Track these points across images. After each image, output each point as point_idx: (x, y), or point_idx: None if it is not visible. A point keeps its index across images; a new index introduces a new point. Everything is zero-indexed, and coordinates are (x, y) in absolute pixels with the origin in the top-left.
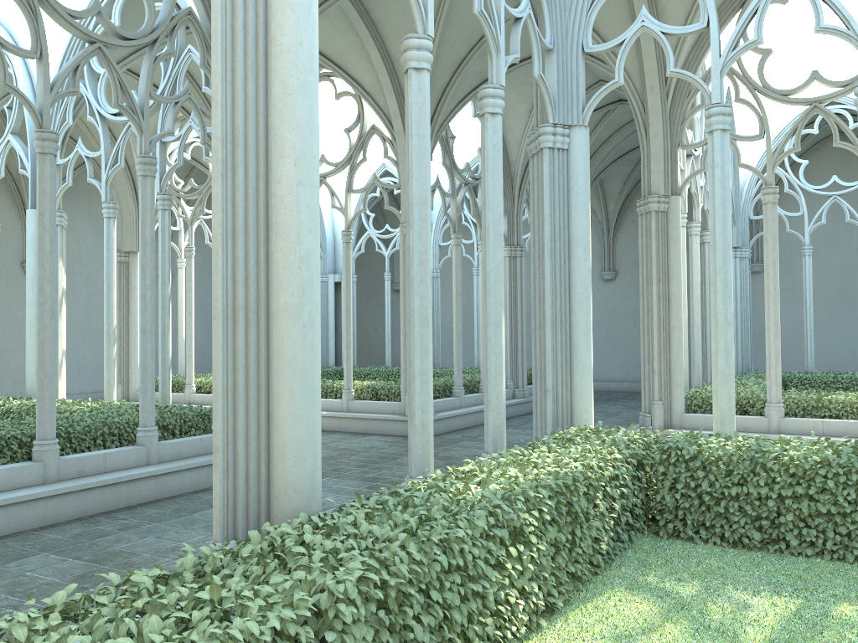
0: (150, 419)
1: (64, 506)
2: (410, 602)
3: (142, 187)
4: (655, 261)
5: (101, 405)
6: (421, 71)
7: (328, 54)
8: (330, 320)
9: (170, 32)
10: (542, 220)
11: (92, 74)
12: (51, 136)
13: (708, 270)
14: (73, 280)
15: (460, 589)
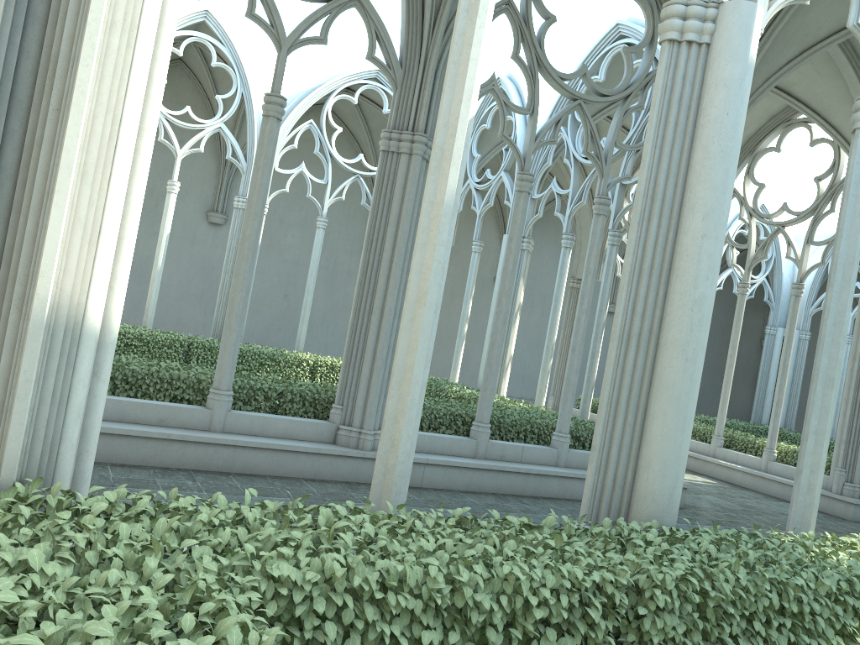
0: (565, 426)
1: (485, 480)
2: (730, 621)
3: (593, 224)
4: None
5: (530, 407)
6: None
7: (807, 100)
8: (771, 375)
9: (643, 87)
10: None
11: (574, 122)
12: (528, 177)
13: None
14: (531, 298)
15: (790, 635)
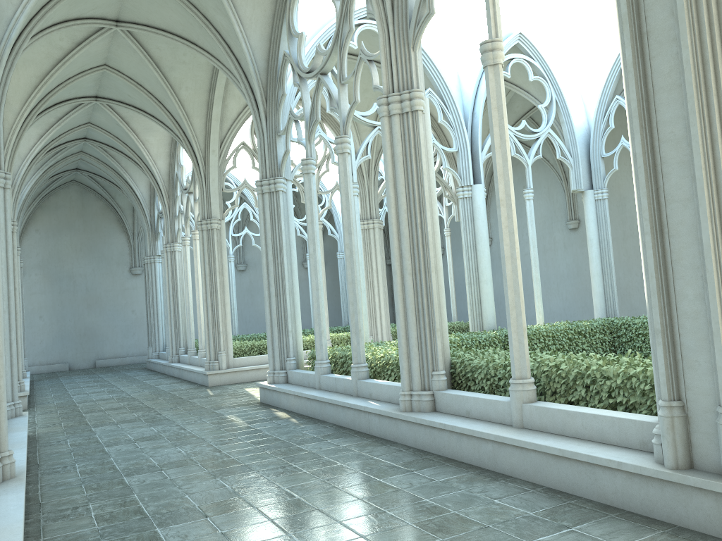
0: None
1: None
2: None
3: None
4: (218, 261)
5: None
6: (348, 154)
7: None
8: None
9: None
10: (278, 232)
11: None
12: None
13: (179, 269)
14: None
15: None
